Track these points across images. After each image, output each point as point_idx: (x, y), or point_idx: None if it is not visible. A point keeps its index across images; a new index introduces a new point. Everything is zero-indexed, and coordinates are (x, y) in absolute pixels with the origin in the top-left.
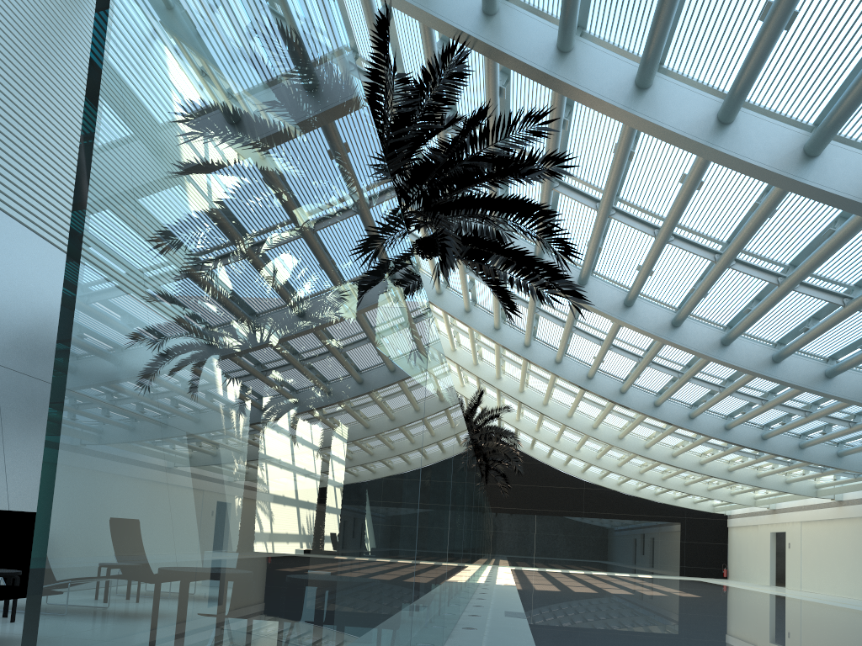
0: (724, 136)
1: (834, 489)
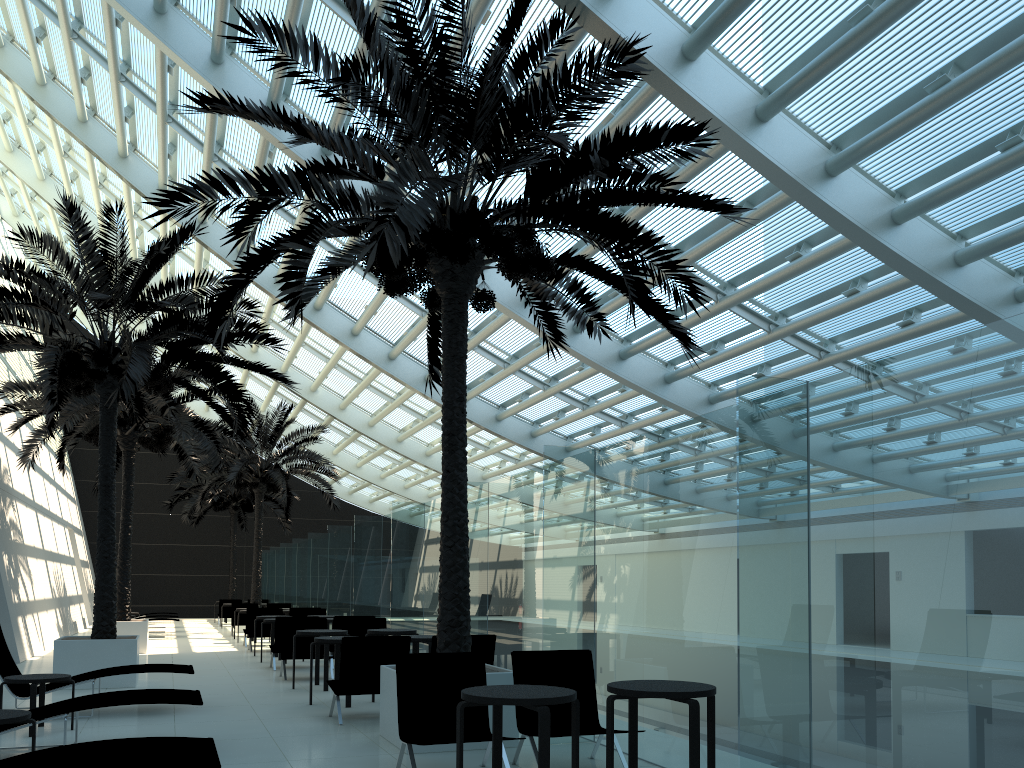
0: (831, 189)
1: None
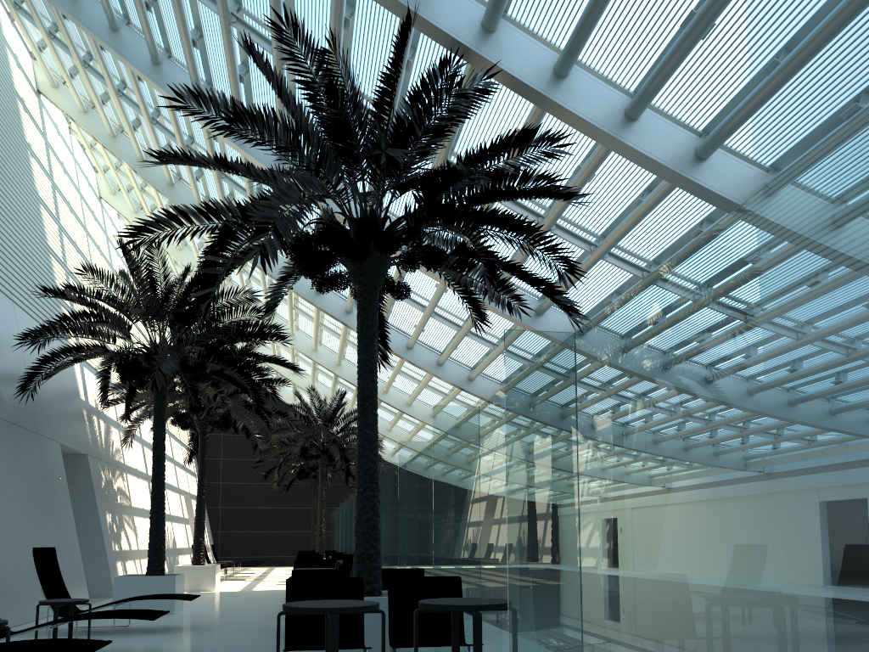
0: (702, 171)
1: None
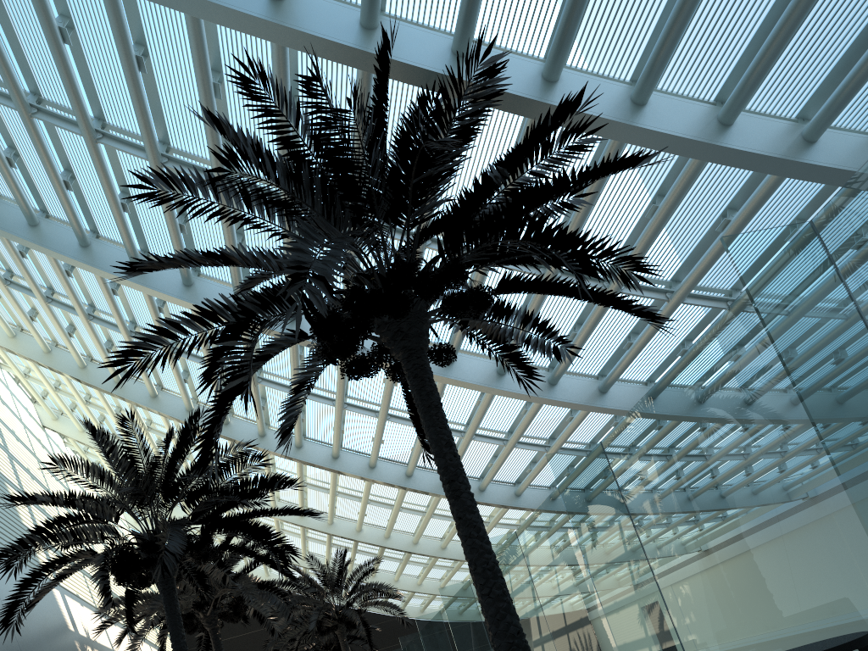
0: (733, 136)
1: None
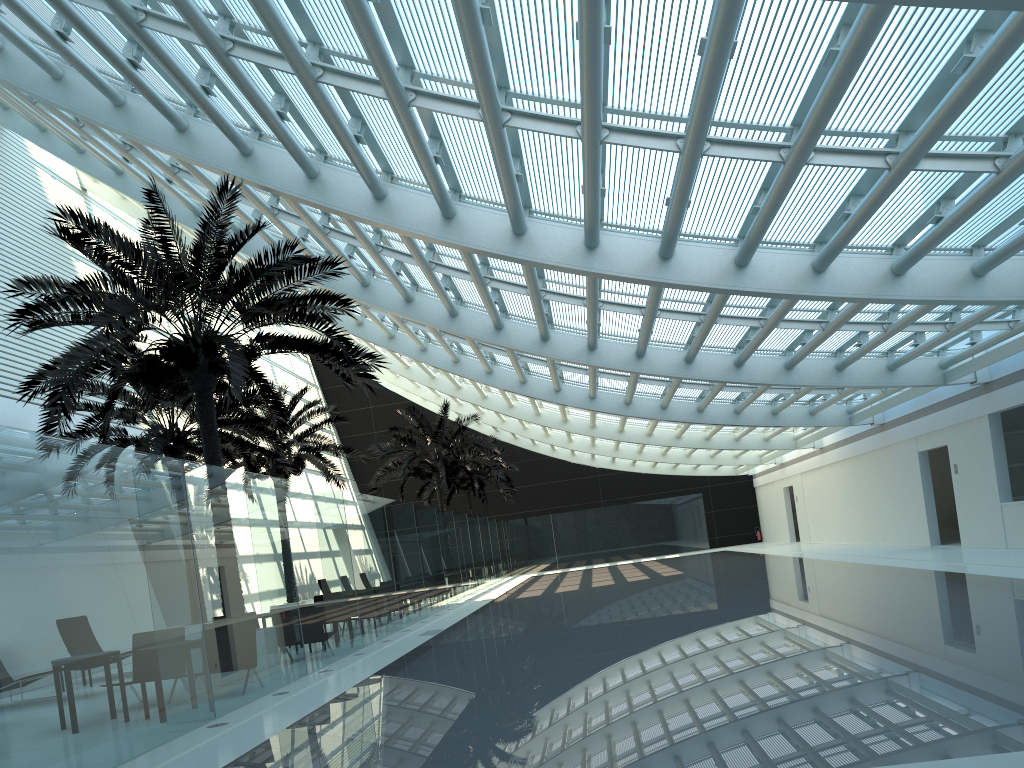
0: (450, 229)
1: (806, 440)
